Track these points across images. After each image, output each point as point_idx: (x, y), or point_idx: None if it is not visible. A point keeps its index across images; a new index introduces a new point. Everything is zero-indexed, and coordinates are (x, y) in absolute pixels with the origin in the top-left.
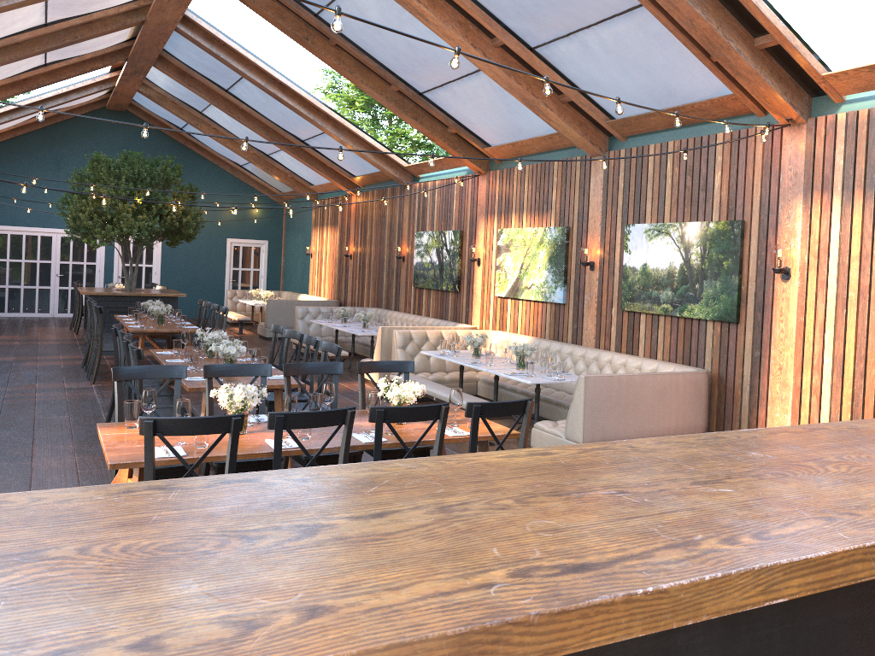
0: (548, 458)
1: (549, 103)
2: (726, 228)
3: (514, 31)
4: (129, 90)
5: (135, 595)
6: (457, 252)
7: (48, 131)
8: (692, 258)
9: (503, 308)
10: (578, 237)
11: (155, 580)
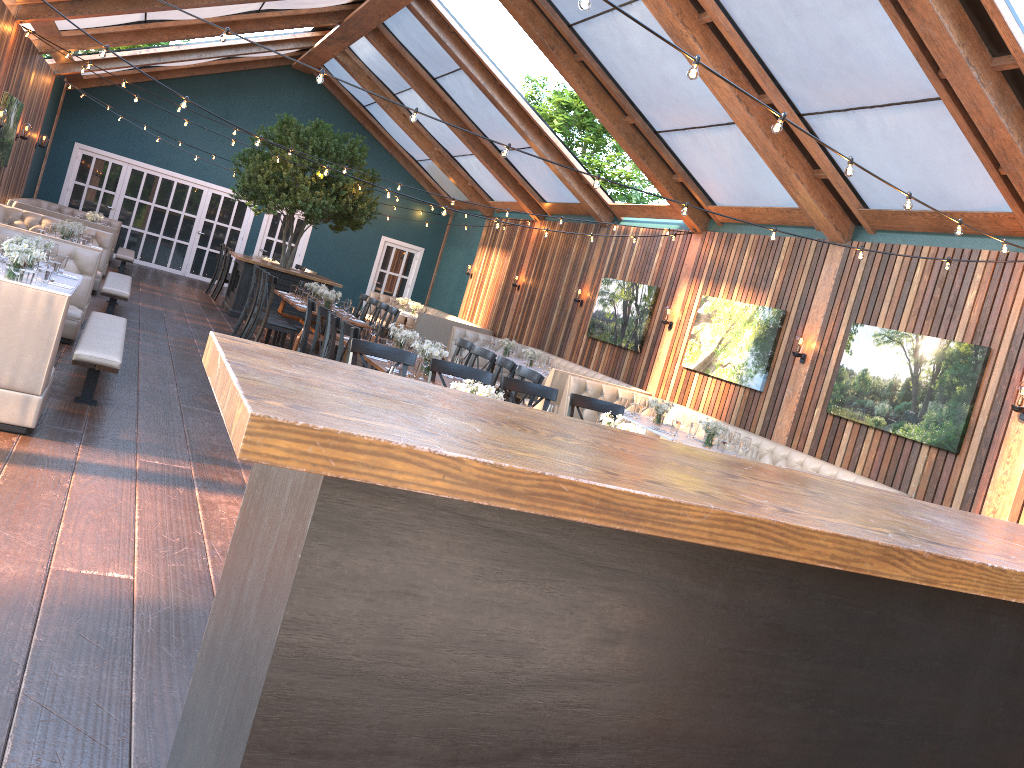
0: (859, 490)
1: (802, 176)
2: (968, 352)
3: (787, 92)
4: (326, 55)
5: (664, 472)
6: (648, 310)
7: (226, 77)
8: (922, 375)
9: (688, 381)
10: (795, 324)
11: (665, 469)
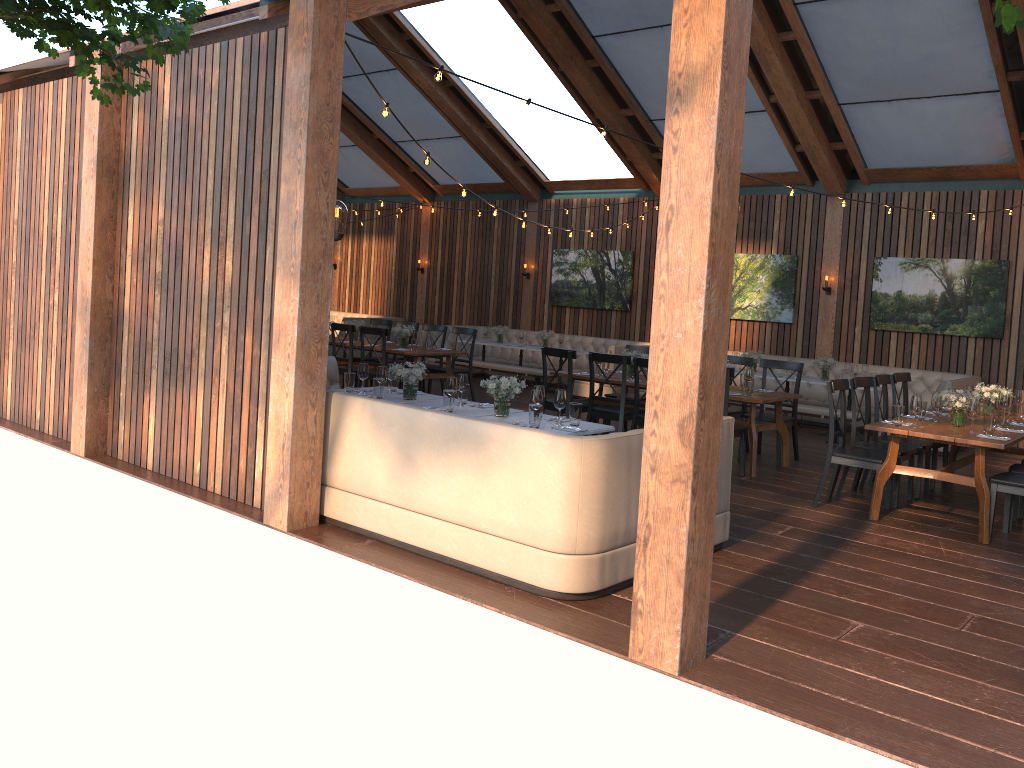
0: None
1: (825, 150)
2: (993, 265)
3: (836, 89)
4: None
5: None
6: (629, 272)
7: None
8: (955, 288)
9: None
10: (810, 264)
11: None
